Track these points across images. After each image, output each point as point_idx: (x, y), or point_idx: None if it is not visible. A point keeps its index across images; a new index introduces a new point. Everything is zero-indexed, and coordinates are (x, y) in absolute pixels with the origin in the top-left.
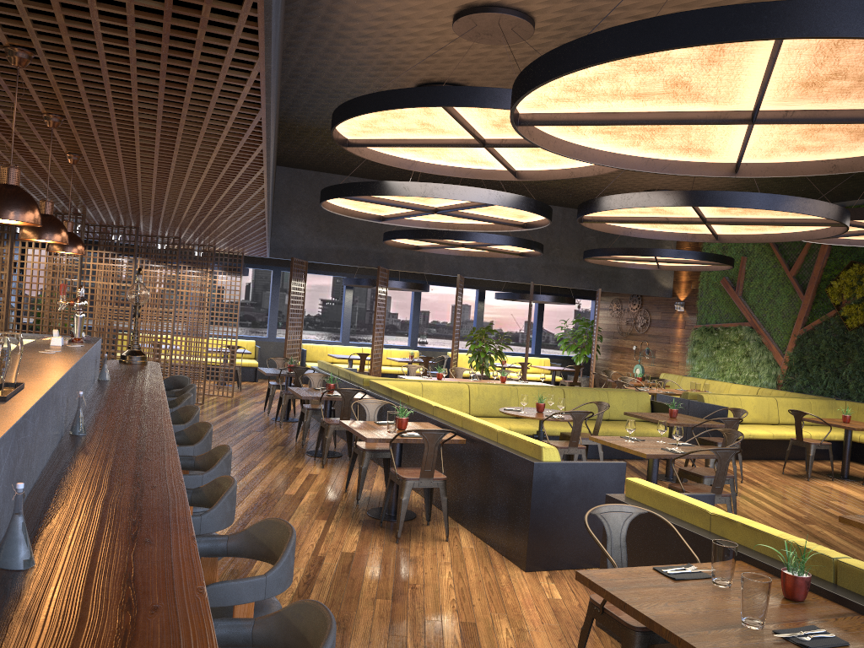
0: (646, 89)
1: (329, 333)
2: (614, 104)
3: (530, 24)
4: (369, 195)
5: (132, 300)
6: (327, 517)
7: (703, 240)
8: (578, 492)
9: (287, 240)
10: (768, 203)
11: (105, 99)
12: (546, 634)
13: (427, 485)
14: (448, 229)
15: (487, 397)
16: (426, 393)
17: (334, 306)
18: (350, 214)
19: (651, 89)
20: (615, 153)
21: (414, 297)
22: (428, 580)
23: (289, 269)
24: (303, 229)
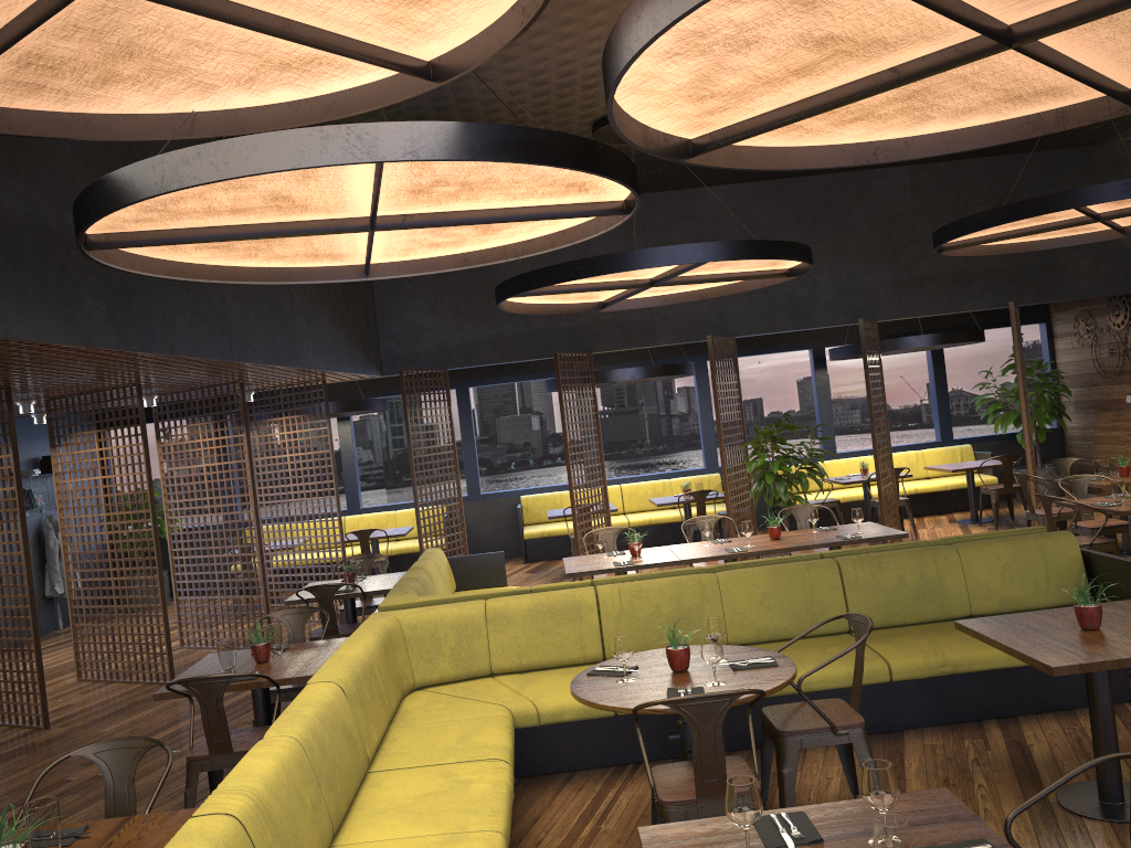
0: None
1: (609, 462)
2: None
3: None
4: (86, 224)
5: None
6: None
7: (1091, 117)
8: None
9: (406, 341)
10: None
11: None
12: None
13: None
14: (506, 258)
15: (643, 612)
16: (495, 625)
17: (609, 419)
18: (283, 278)
19: None
20: None
21: (697, 385)
22: None
23: (481, 382)
24: (429, 318)
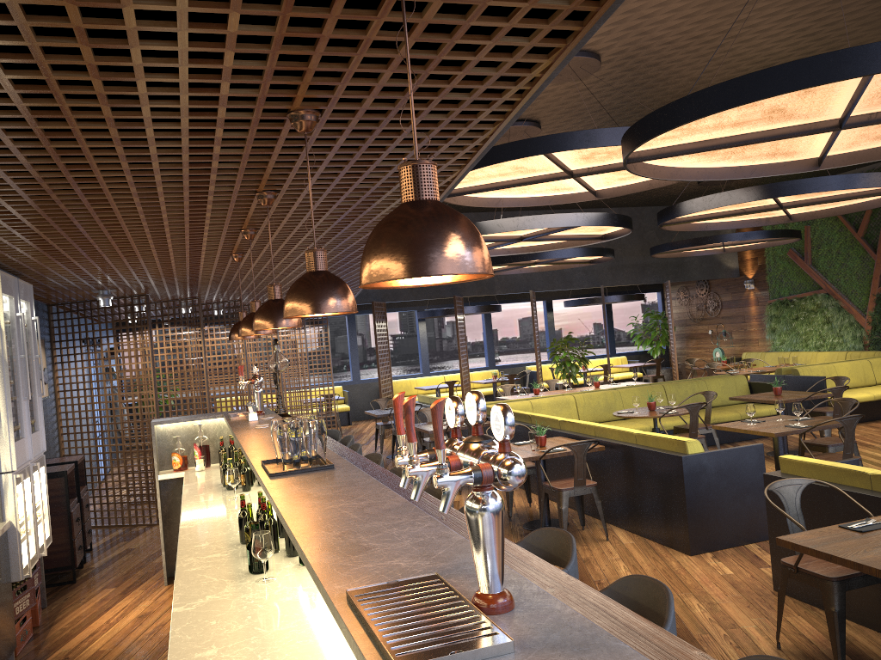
0: (745, 118)
1: (404, 367)
2: (714, 133)
3: (597, 61)
4: None
5: (275, 369)
6: None
7: (777, 222)
8: (725, 477)
9: None
10: (845, 183)
11: (306, 212)
12: (734, 604)
13: (581, 492)
14: (528, 252)
15: (593, 404)
16: (536, 410)
17: (404, 340)
18: None
19: (750, 117)
20: (706, 167)
21: (485, 318)
22: (609, 575)
23: (362, 312)
24: None
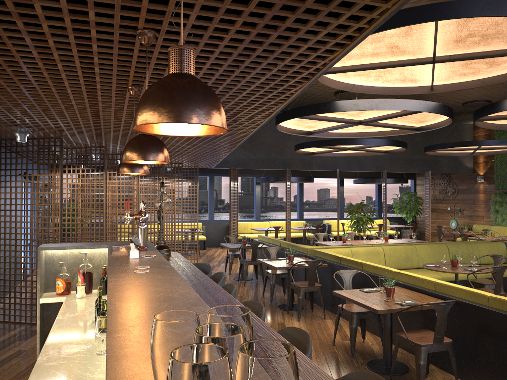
0: None
1: (241, 213)
2: None
3: None
4: (325, 112)
5: (160, 207)
6: (341, 375)
7: None
8: None
9: None
10: None
11: None
12: None
13: (439, 349)
14: (356, 136)
15: (396, 255)
16: (354, 256)
17: (243, 196)
18: (290, 131)
19: None
20: None
21: (299, 186)
22: None
23: (219, 175)
24: None
